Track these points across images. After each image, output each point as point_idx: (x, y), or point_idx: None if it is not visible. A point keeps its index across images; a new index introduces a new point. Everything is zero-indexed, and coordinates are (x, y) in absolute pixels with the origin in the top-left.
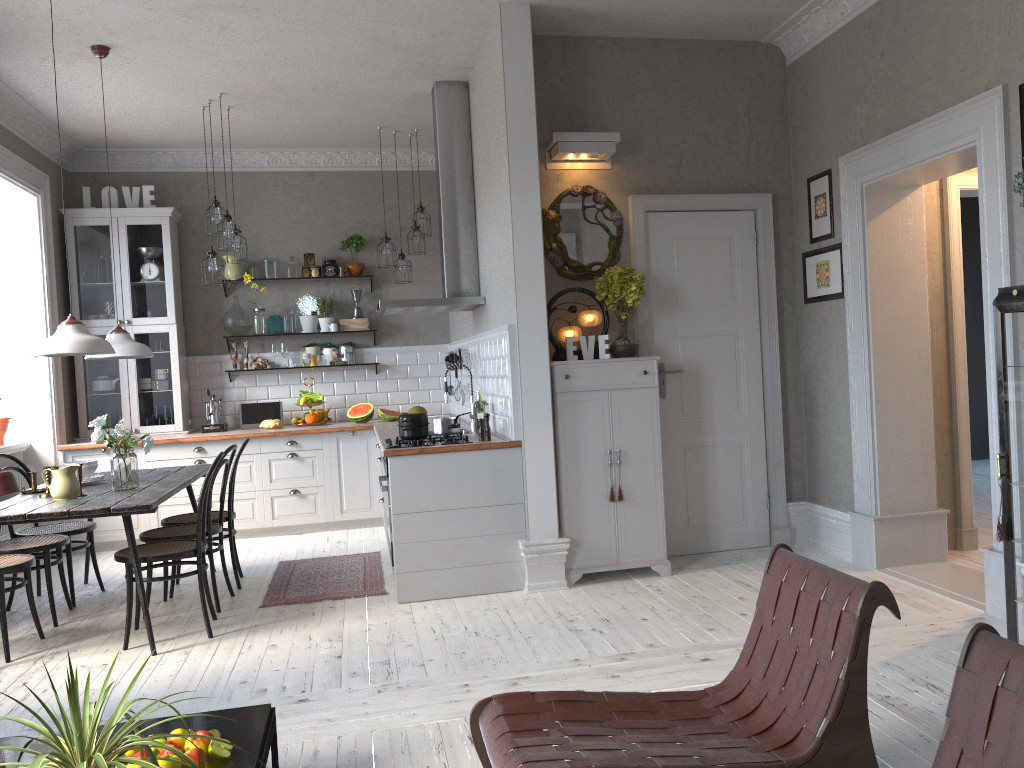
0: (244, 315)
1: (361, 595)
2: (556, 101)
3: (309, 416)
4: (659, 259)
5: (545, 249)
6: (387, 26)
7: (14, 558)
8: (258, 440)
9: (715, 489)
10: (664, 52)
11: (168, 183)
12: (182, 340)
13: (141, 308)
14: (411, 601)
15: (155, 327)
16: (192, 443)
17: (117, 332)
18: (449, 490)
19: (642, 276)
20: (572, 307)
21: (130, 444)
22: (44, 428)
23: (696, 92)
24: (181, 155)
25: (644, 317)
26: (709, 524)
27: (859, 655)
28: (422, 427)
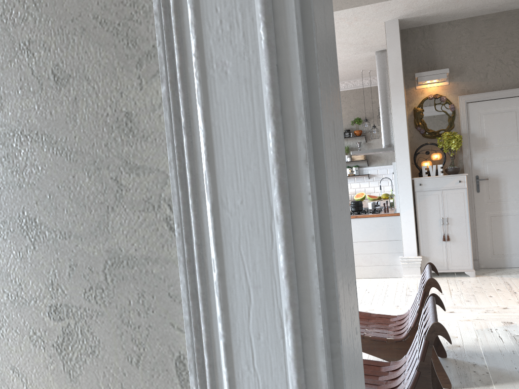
0: None
1: None
2: (420, 57)
3: None
4: (475, 125)
5: (416, 125)
6: (342, 38)
7: None
8: None
9: (508, 237)
10: (476, 23)
11: None
12: None
13: None
14: None
15: None
16: None
17: None
18: (368, 233)
19: (459, 136)
20: (427, 152)
21: None
22: None
23: (495, 39)
24: None
25: (466, 154)
26: (505, 254)
27: (424, 304)
28: (359, 206)
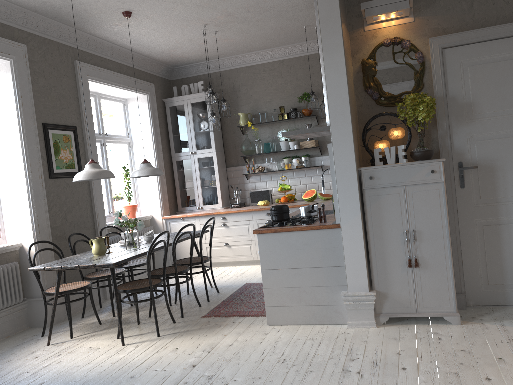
0: (250, 144)
1: (256, 315)
2: None
3: (282, 198)
4: (455, 83)
5: (366, 87)
6: None
7: (84, 283)
8: (251, 212)
9: (511, 257)
10: None
11: (213, 78)
12: (222, 160)
13: (200, 145)
14: (275, 324)
15: (206, 154)
16: (220, 214)
17: (143, 163)
18: (294, 255)
19: (431, 98)
20: (382, 127)
21: (130, 225)
22: (157, 208)
23: None
24: (217, 62)
25: (443, 128)
26: (506, 284)
27: None
28: (282, 214)
